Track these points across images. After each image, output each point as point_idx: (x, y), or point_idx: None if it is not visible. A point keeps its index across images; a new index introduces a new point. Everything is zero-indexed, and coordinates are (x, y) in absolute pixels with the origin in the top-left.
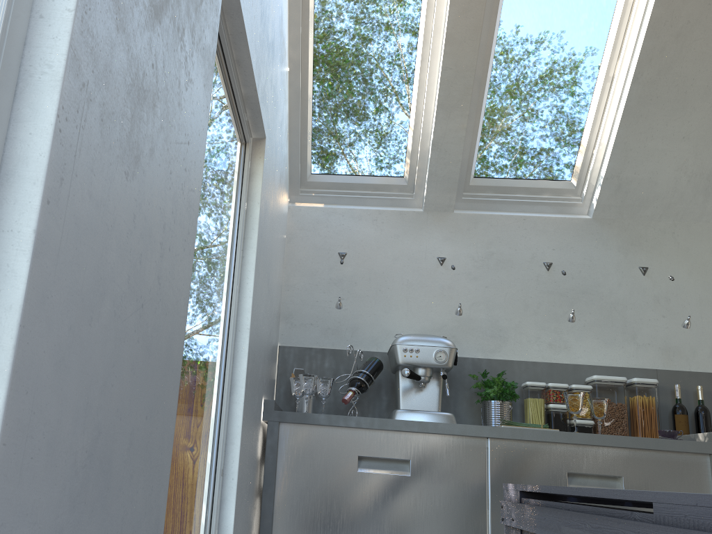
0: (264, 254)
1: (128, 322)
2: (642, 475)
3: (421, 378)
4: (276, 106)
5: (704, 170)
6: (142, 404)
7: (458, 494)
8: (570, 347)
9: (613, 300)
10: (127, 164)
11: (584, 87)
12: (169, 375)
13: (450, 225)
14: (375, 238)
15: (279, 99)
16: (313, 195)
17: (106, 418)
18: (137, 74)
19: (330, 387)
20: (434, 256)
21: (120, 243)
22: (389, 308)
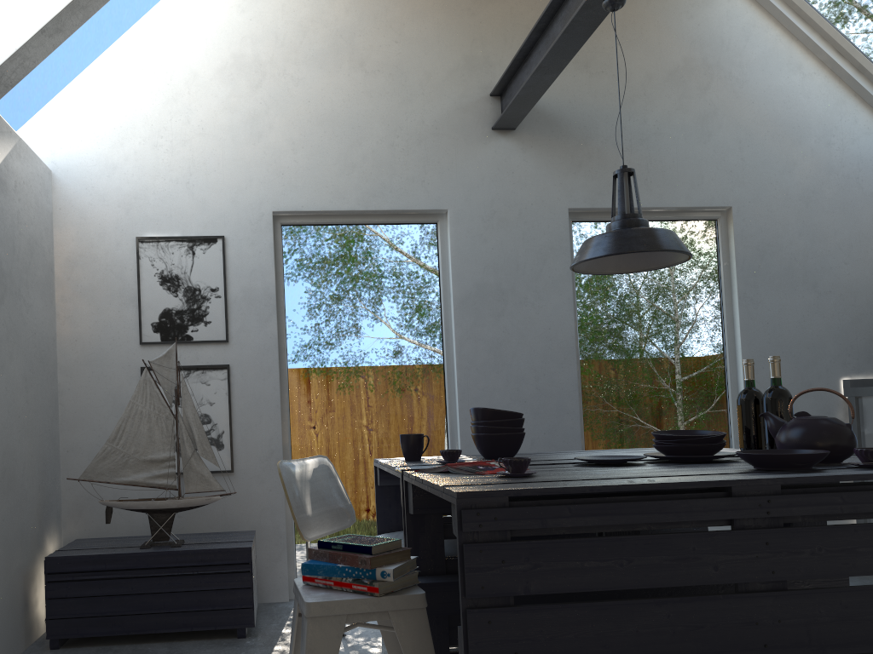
0: (777, 279)
1: (515, 409)
2: None
3: None
4: (769, 153)
5: None
6: (538, 430)
7: None
8: None
9: None
10: (496, 369)
11: None
12: (564, 415)
13: None
14: None
15: (785, 134)
16: None
17: None
18: (493, 343)
19: None
20: None
21: (500, 391)
22: None
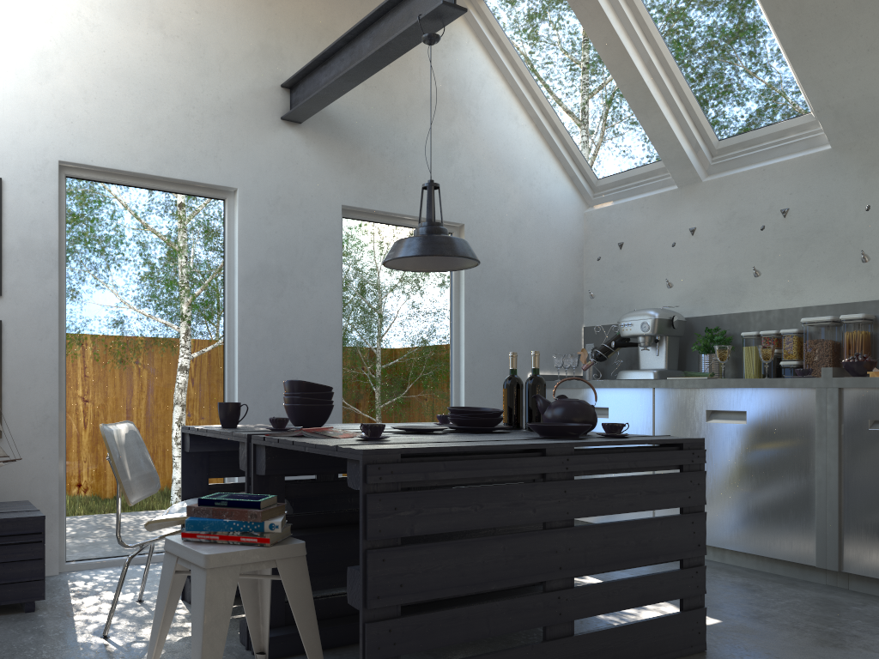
0: (492, 289)
1: None
2: (761, 409)
3: (640, 344)
4: (492, 184)
5: None
6: None
7: (635, 430)
8: (802, 290)
9: (848, 233)
10: (274, 346)
11: (762, 37)
12: None
13: (699, 195)
14: (642, 223)
15: (504, 170)
16: (602, 197)
17: (283, 411)
18: (272, 321)
19: (575, 360)
20: (686, 228)
21: (276, 367)
22: (653, 283)
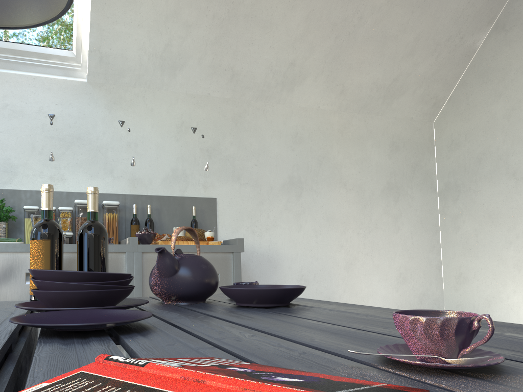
0: None
1: None
2: None
3: None
4: None
5: (158, 52)
6: None
7: None
8: (66, 179)
9: (99, 144)
10: None
11: None
12: None
13: None
14: None
15: None
16: None
17: None
18: None
19: None
20: None
21: None
22: None
